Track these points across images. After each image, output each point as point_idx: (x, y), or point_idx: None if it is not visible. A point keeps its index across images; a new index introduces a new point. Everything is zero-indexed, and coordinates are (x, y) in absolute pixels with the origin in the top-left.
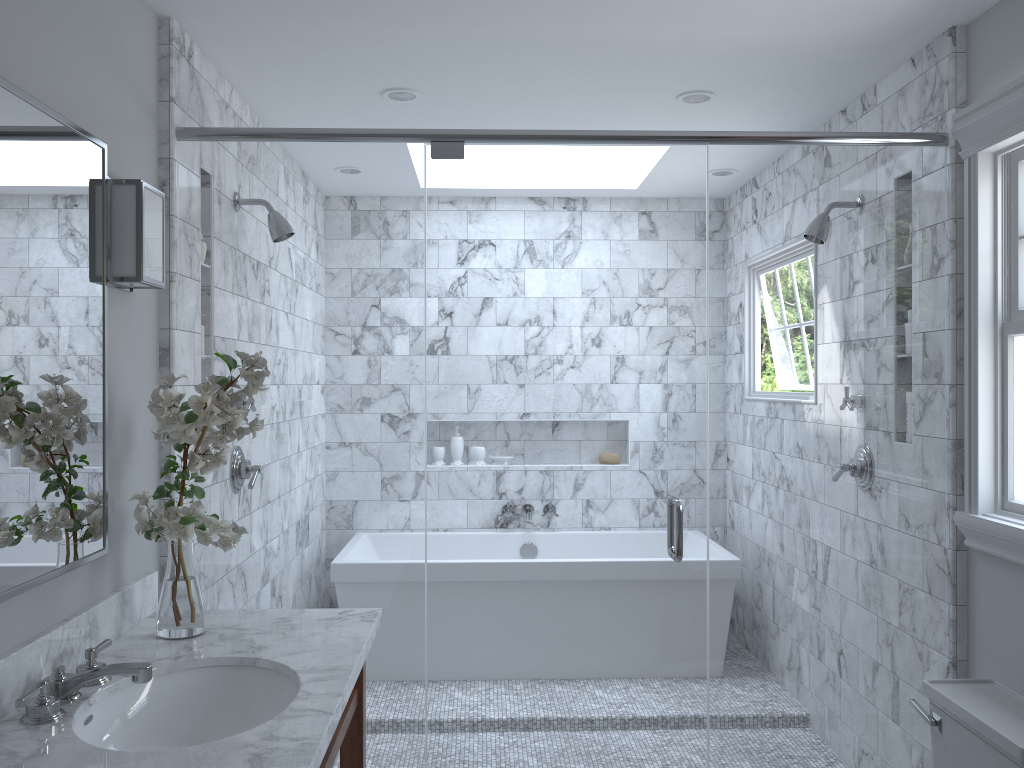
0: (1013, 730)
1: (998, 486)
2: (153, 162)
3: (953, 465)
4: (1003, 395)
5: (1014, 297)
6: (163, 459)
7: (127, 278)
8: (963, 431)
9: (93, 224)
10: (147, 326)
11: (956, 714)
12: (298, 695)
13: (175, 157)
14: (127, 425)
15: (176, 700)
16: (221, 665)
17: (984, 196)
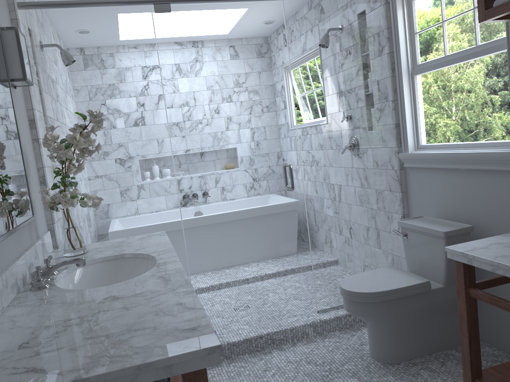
0: (437, 228)
1: (415, 139)
2: (9, 21)
3: (396, 134)
4: (414, 101)
5: (415, 59)
6: (40, 176)
7: (18, 79)
8: (399, 120)
9: (0, 50)
10: (23, 108)
11: (414, 228)
12: (157, 259)
13: (19, 18)
14: (26, 157)
15: (89, 278)
16: (106, 260)
17: (400, 16)
